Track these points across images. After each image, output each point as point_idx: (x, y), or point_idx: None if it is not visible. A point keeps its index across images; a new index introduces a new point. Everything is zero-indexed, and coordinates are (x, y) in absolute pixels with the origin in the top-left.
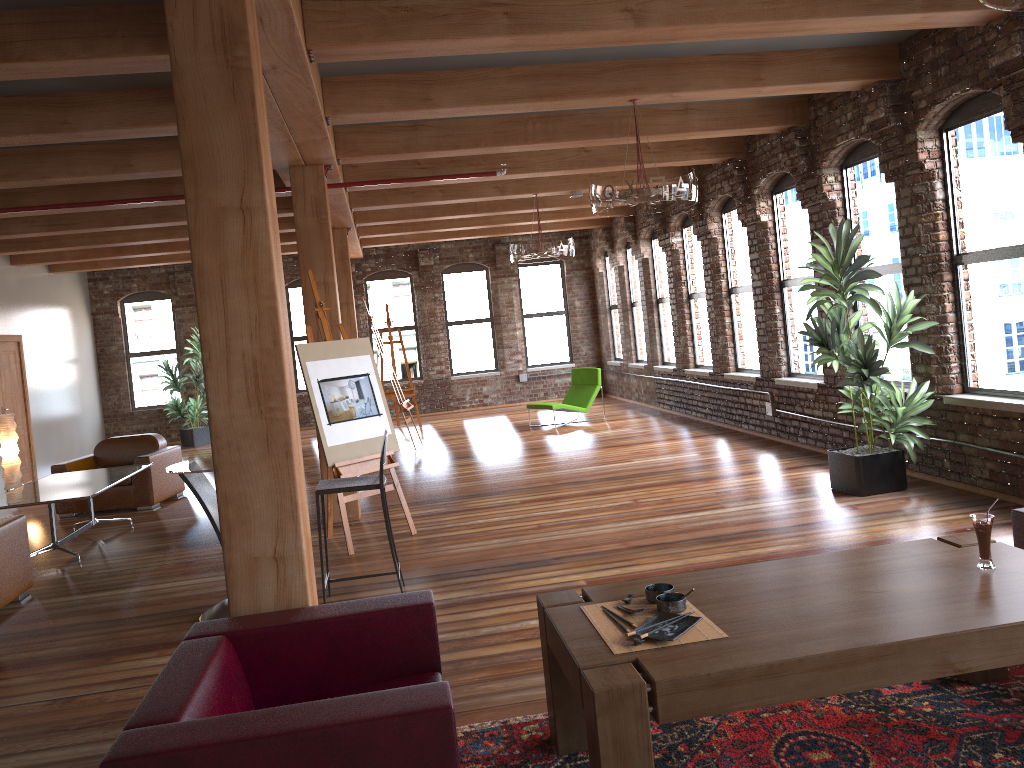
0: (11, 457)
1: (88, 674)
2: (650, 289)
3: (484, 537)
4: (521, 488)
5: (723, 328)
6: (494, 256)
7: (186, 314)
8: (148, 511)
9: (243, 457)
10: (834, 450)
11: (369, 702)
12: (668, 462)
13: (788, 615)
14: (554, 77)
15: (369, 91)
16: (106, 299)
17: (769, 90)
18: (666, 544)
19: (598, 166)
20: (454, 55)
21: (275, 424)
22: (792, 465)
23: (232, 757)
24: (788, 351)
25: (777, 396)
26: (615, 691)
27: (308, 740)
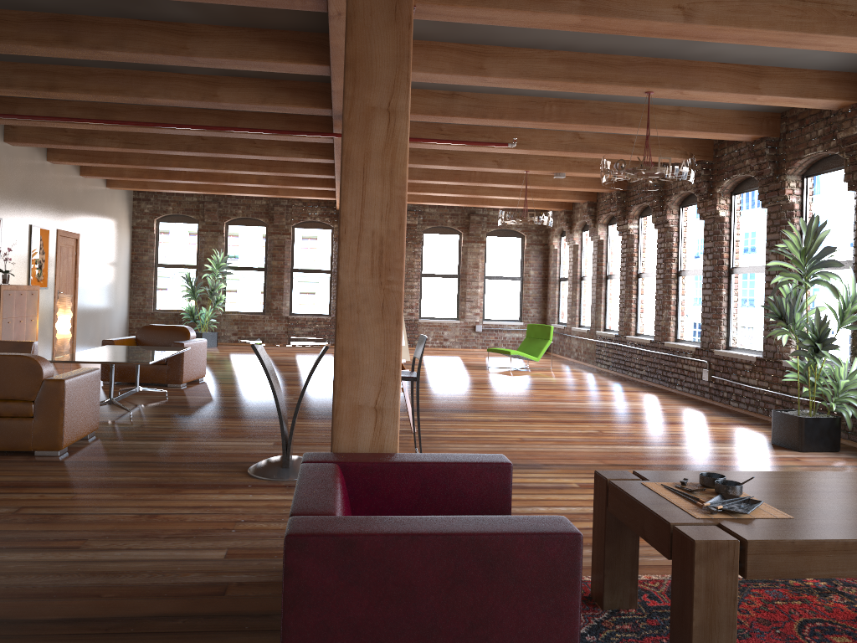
0: (64, 330)
1: (163, 499)
2: (601, 266)
3: (476, 442)
4: (496, 410)
5: (668, 304)
6: (468, 224)
7: (209, 238)
8: (177, 388)
9: (361, 319)
10: (777, 410)
11: (503, 522)
12: (618, 407)
13: (838, 509)
14: (587, 64)
15: (434, 55)
16: (145, 216)
17: (763, 99)
18: (639, 466)
19: (589, 152)
20: (512, 33)
21: (391, 295)
22: (729, 422)
23: (395, 548)
24: (729, 328)
25: (714, 365)
26: (713, 544)
27: (459, 543)
